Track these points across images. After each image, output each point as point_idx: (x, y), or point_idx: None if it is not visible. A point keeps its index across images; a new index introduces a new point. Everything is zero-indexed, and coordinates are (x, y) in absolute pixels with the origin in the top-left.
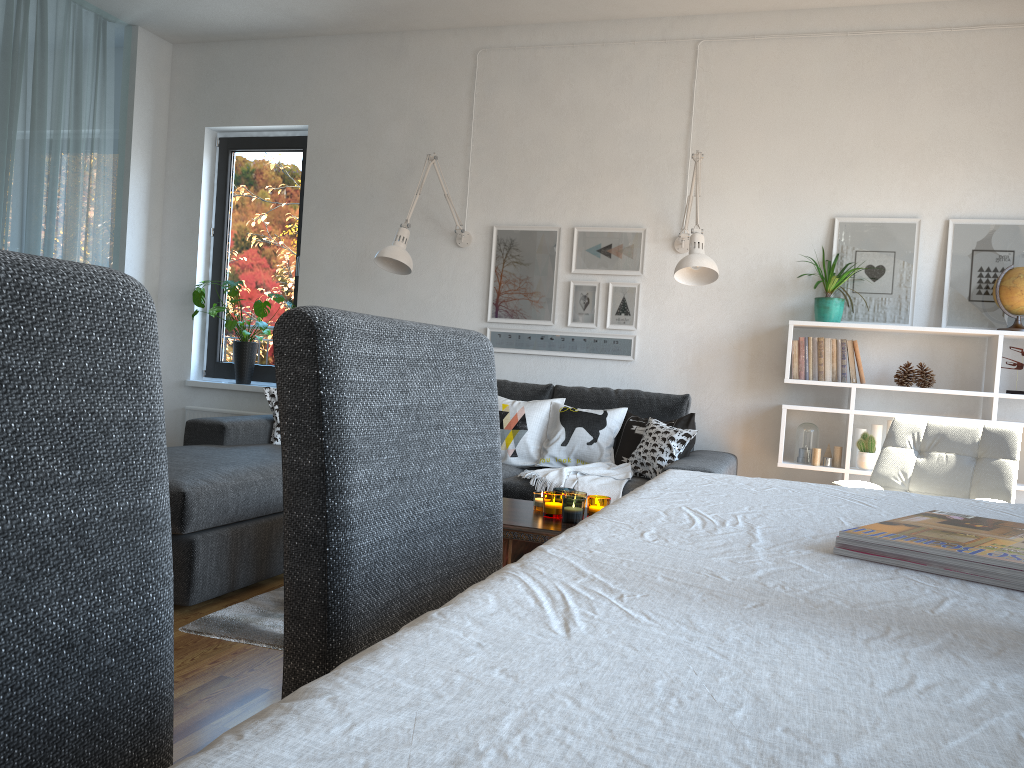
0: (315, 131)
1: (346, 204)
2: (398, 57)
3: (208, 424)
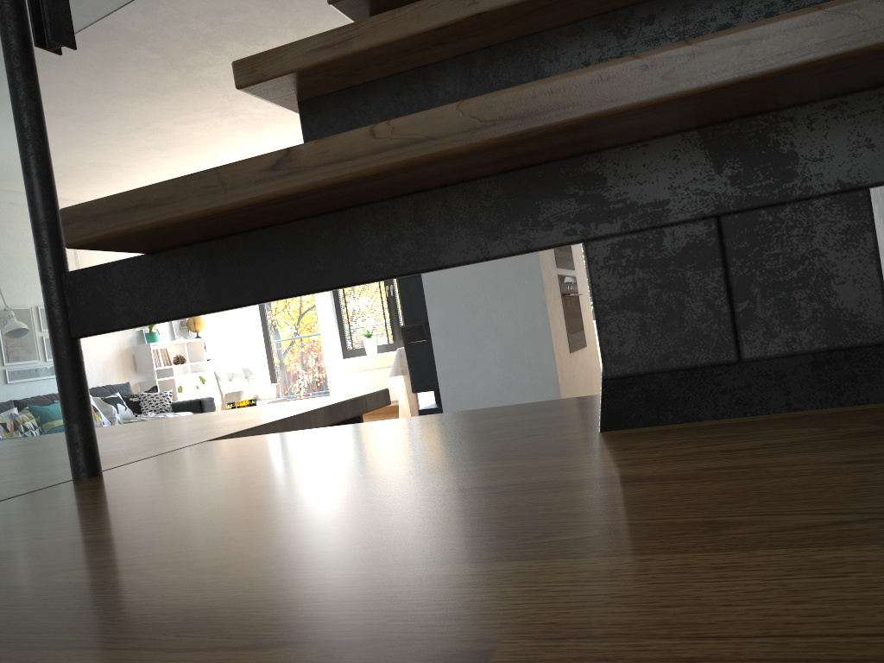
0: None
1: None
2: None
3: None
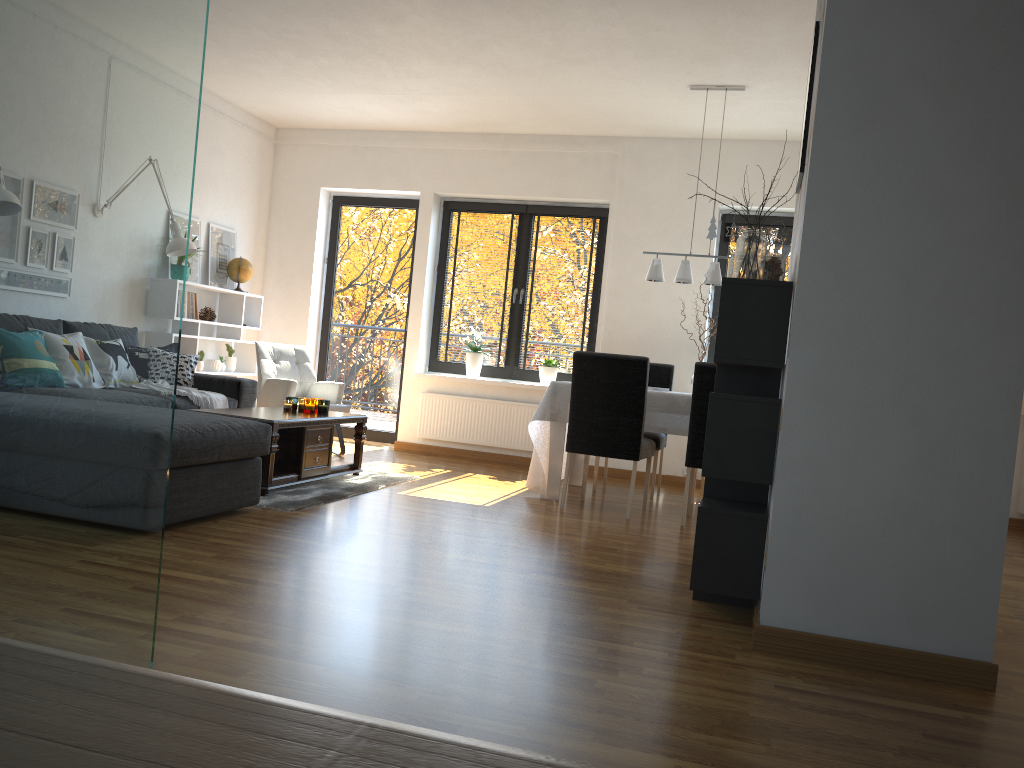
0: None
1: None
2: None
3: None
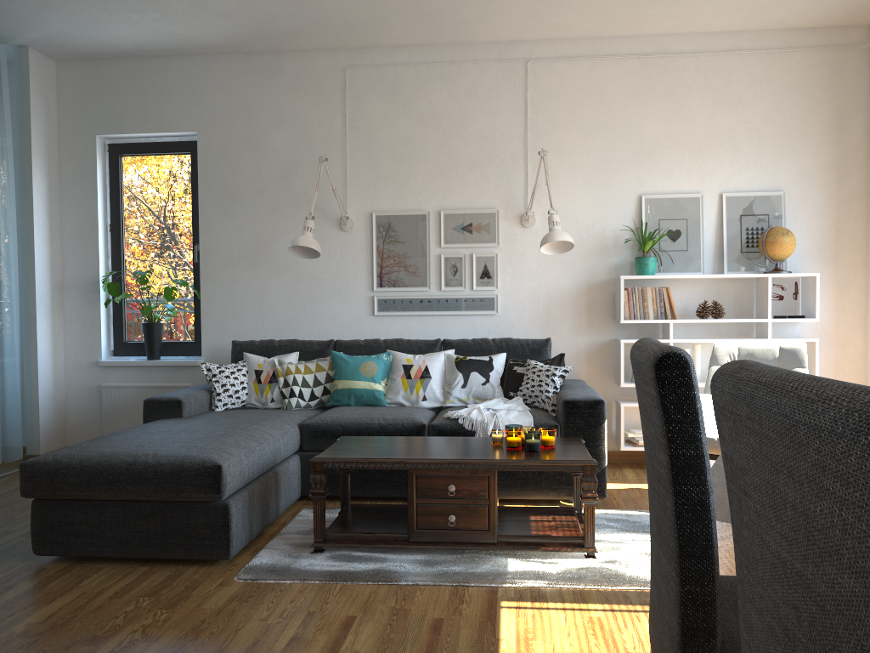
0: (204, 137)
1: (239, 199)
2: (275, 73)
3: (166, 401)
